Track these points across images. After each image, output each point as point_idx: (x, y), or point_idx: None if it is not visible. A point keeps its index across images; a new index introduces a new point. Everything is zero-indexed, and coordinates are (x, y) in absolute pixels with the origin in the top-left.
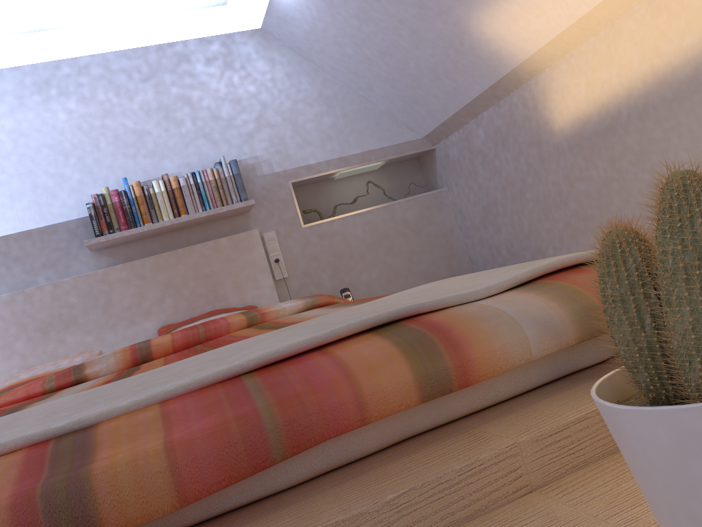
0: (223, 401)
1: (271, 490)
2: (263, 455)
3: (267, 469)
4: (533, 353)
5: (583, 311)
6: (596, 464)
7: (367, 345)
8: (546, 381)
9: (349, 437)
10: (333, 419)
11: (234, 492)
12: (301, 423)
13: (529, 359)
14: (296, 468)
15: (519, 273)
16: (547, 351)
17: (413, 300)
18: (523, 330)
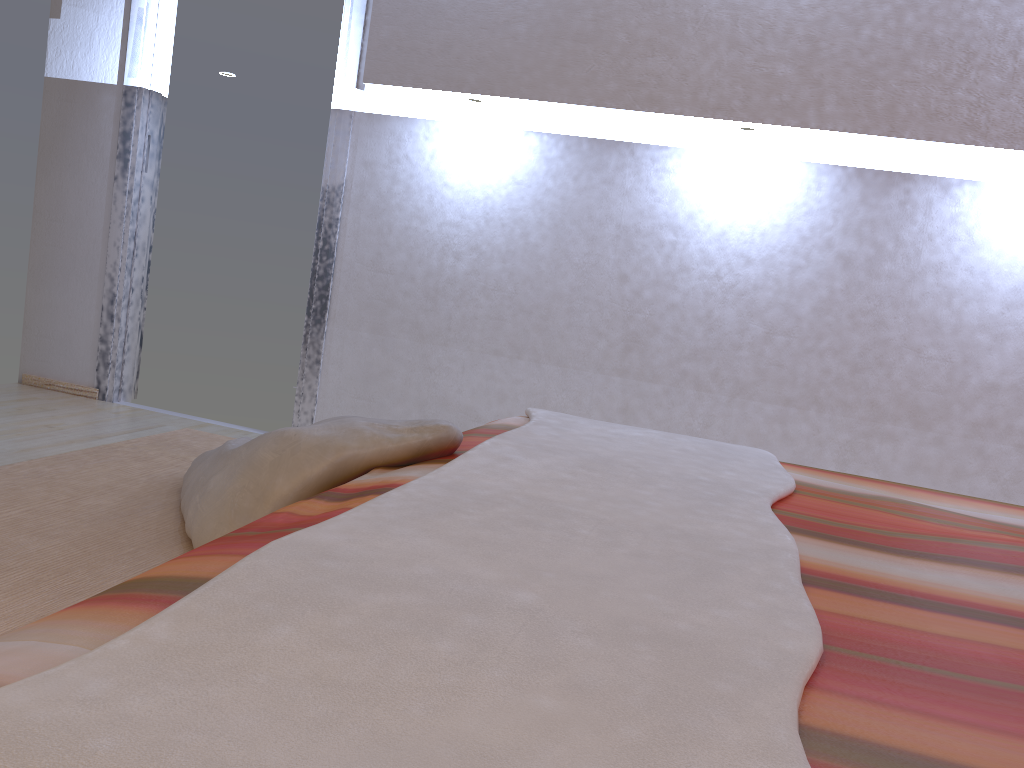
0: (294, 524)
1: None
2: None
3: None
4: None
5: None
6: None
7: (200, 567)
8: None
9: None
10: None
11: None
12: None
13: None
14: None
15: (3, 687)
16: None
17: (284, 644)
18: None
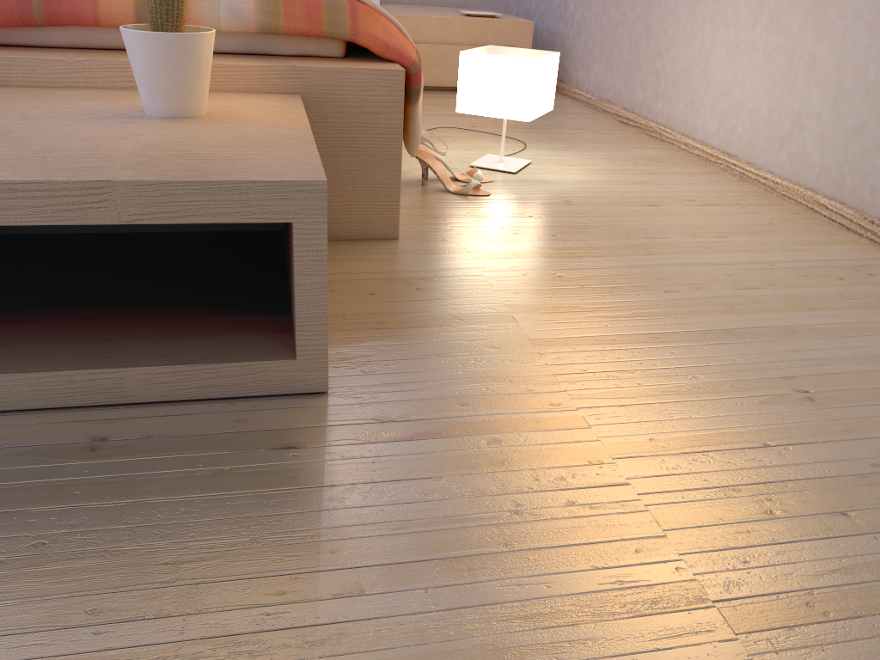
0: None
1: (40, 44)
2: (29, 18)
3: (38, 30)
4: (221, 26)
5: (267, 14)
6: (210, 92)
7: None
8: (241, 51)
9: (94, 32)
10: (76, 14)
11: (16, 35)
12: (55, 8)
13: (219, 30)
14: (57, 36)
15: None
16: (233, 29)
17: None
18: (219, 10)
